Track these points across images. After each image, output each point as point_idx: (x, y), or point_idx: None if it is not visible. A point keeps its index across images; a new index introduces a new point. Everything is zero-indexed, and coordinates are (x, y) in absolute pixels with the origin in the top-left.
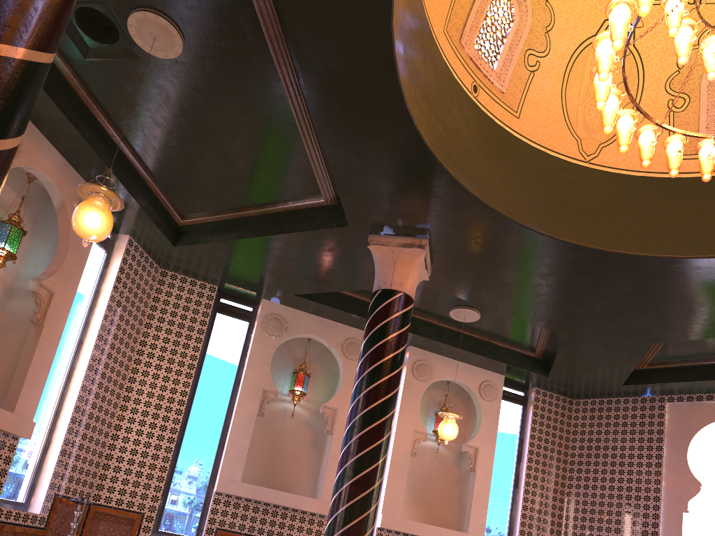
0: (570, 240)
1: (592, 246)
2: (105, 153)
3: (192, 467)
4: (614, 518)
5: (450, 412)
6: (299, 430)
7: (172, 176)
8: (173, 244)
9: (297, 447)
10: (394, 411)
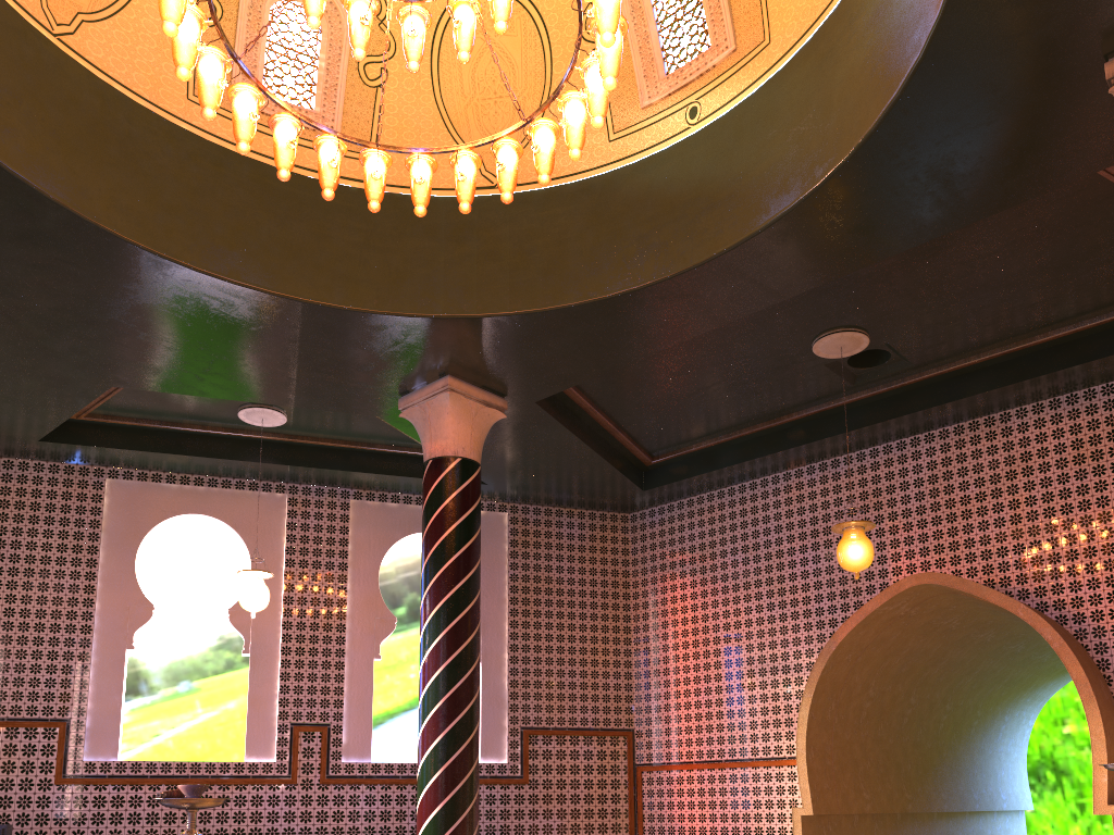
0: (26, 177)
1: (64, 202)
2: None
3: None
4: (13, 663)
5: None
6: None
7: None
8: None
9: None
10: None
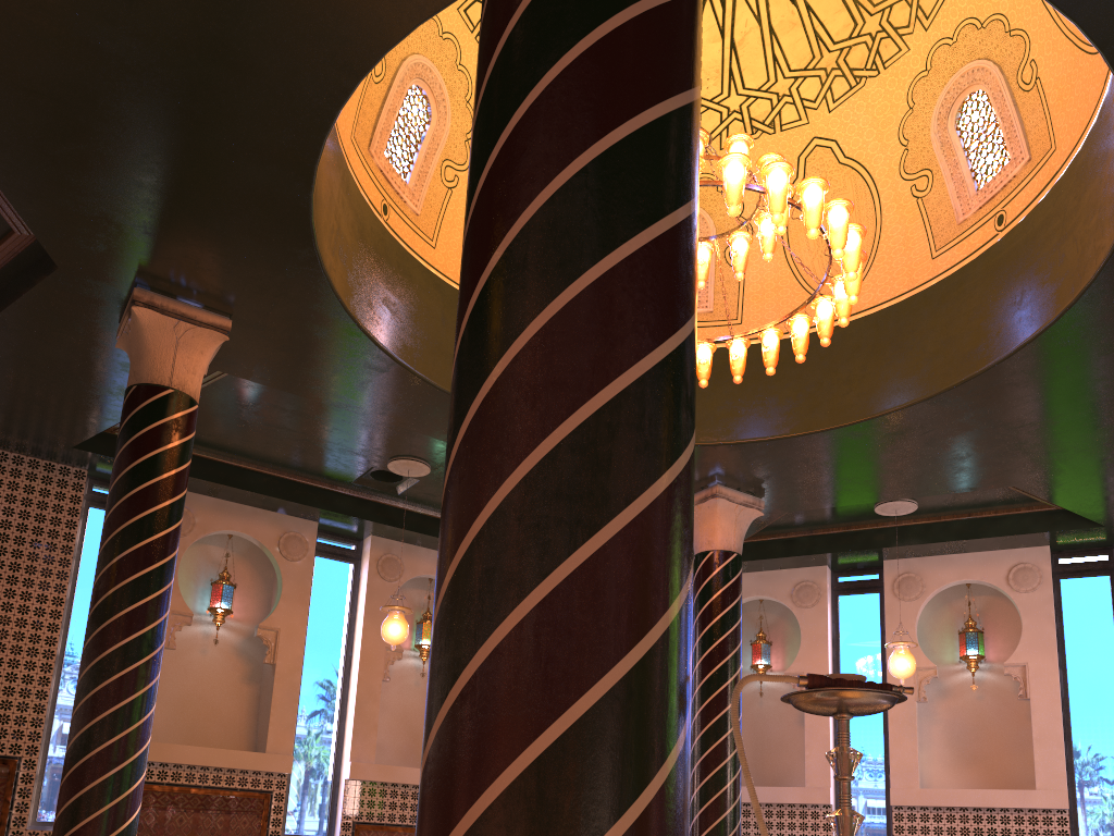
0: (831, 426)
1: (858, 419)
2: None
3: None
4: None
5: (890, 642)
6: (783, 707)
7: None
8: None
9: (784, 729)
10: (731, 680)
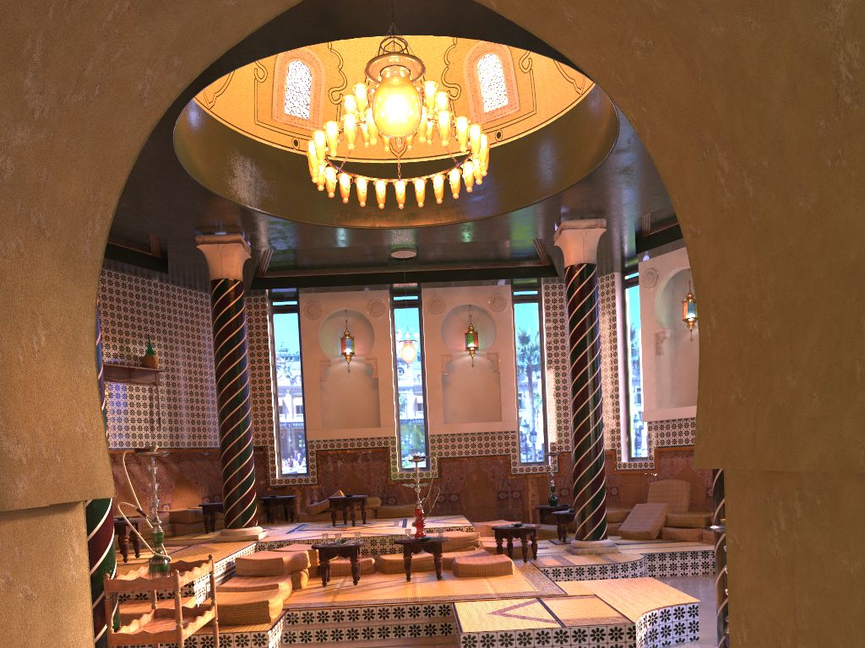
0: (579, 179)
1: (589, 172)
2: (473, 275)
3: (637, 409)
4: None
5: None
6: None
7: (501, 260)
8: (557, 276)
9: None
10: (585, 352)
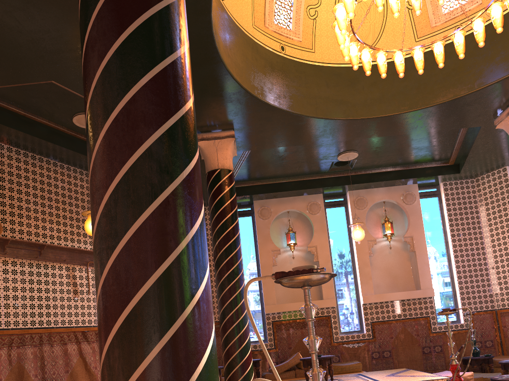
0: None
1: None
2: (392, 176)
3: None
4: None
5: None
6: None
7: (418, 161)
8: (458, 173)
9: None
10: None
